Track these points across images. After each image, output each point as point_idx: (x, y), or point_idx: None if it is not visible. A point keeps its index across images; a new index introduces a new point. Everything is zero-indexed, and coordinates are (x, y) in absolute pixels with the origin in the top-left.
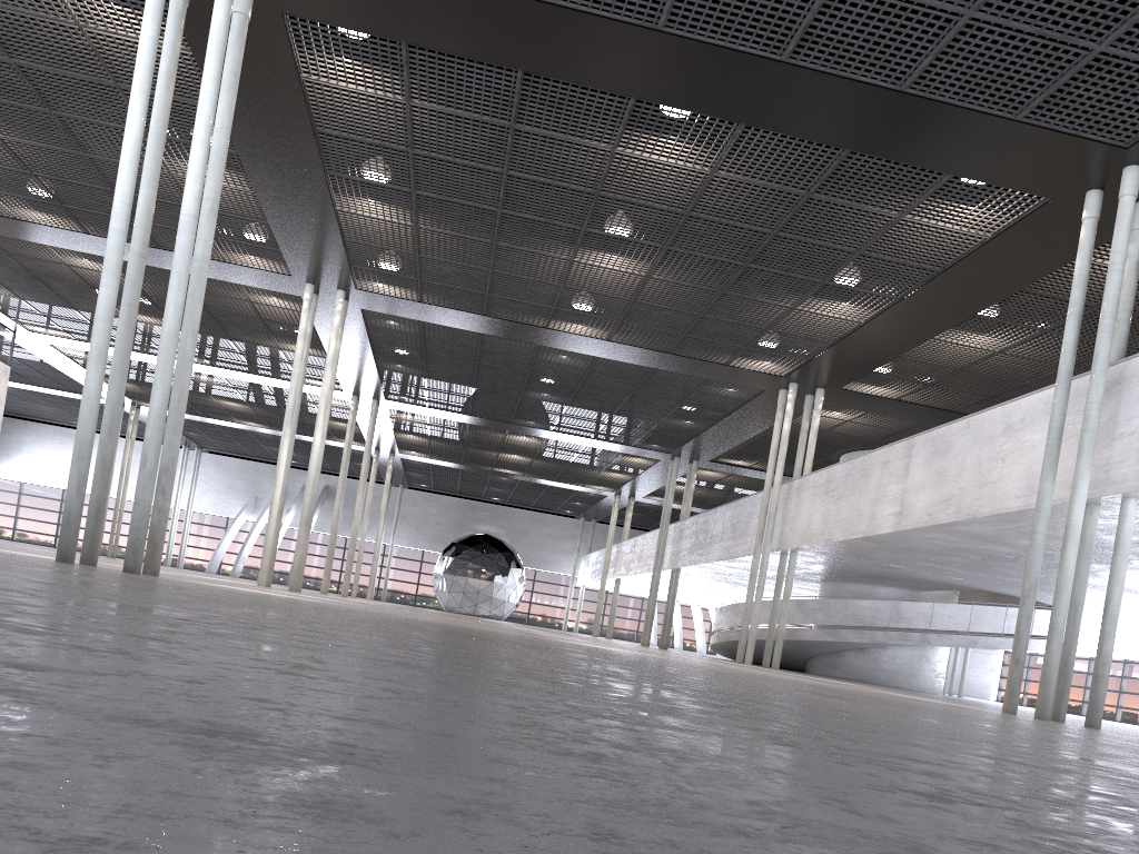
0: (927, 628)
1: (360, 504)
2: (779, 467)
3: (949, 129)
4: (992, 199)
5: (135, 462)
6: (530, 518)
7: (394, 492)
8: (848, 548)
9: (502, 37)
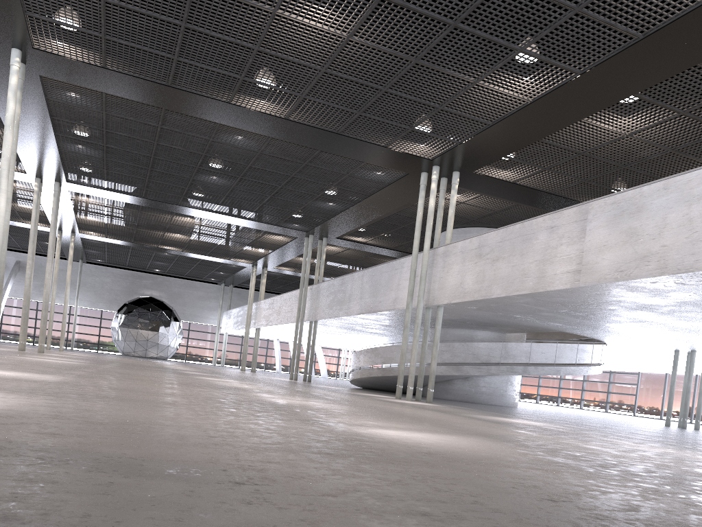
0: (527, 362)
1: (50, 273)
2: (427, 236)
3: None
4: None
5: None
6: (183, 285)
7: (75, 265)
8: (497, 303)
9: None
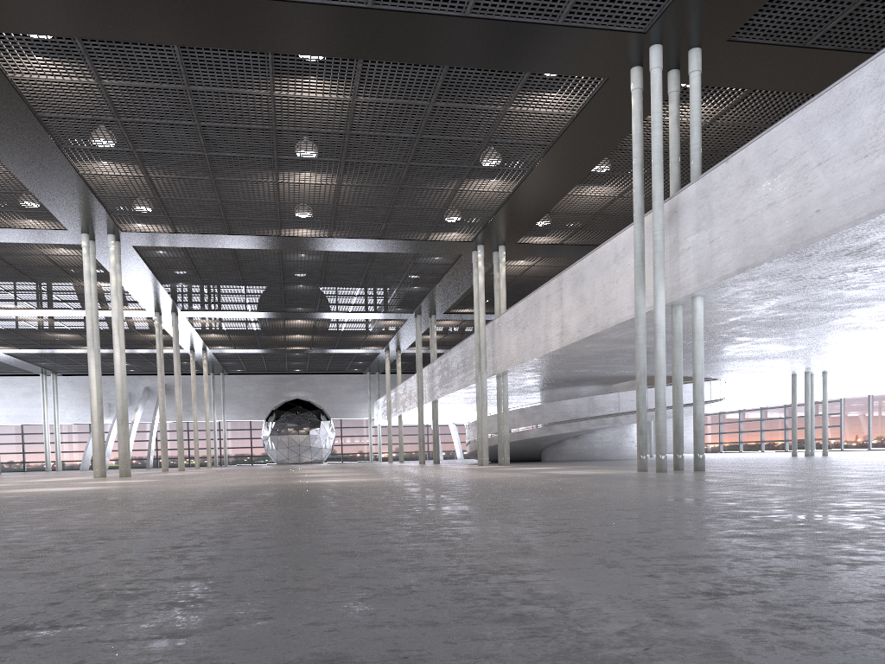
0: (617, 412)
1: (179, 396)
2: (481, 312)
3: (512, 39)
4: (566, 85)
5: (5, 393)
6: (328, 380)
7: (218, 379)
8: (539, 365)
9: (150, 22)
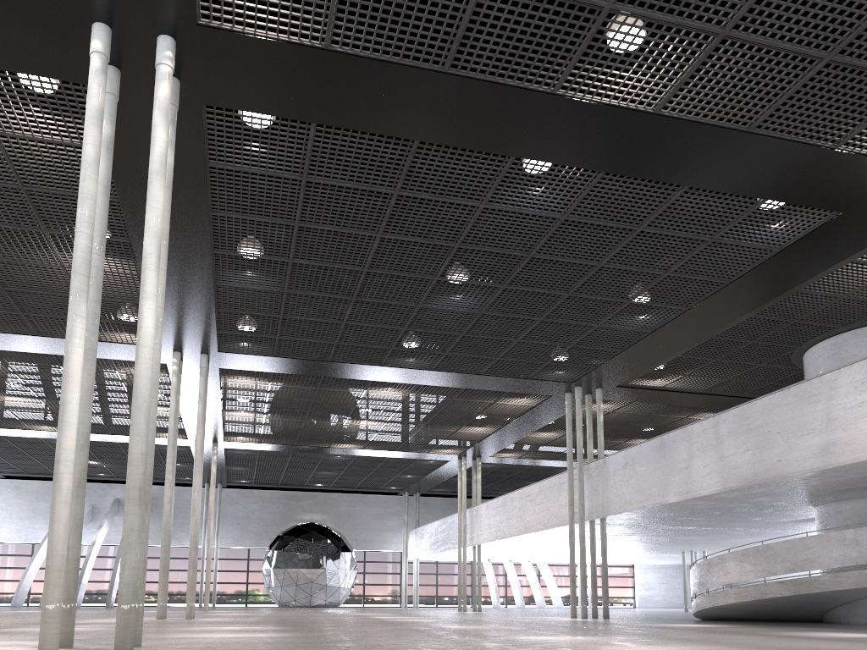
0: None
1: (200, 490)
2: None
3: None
4: None
5: None
6: (352, 501)
7: None
8: None
9: None
